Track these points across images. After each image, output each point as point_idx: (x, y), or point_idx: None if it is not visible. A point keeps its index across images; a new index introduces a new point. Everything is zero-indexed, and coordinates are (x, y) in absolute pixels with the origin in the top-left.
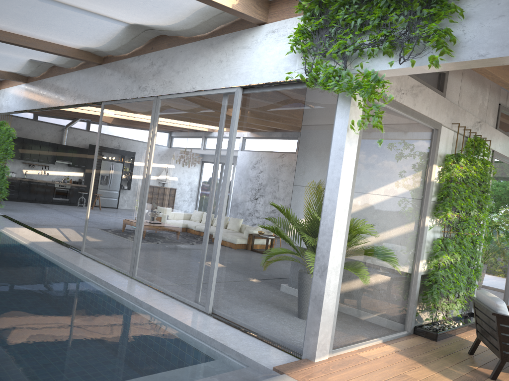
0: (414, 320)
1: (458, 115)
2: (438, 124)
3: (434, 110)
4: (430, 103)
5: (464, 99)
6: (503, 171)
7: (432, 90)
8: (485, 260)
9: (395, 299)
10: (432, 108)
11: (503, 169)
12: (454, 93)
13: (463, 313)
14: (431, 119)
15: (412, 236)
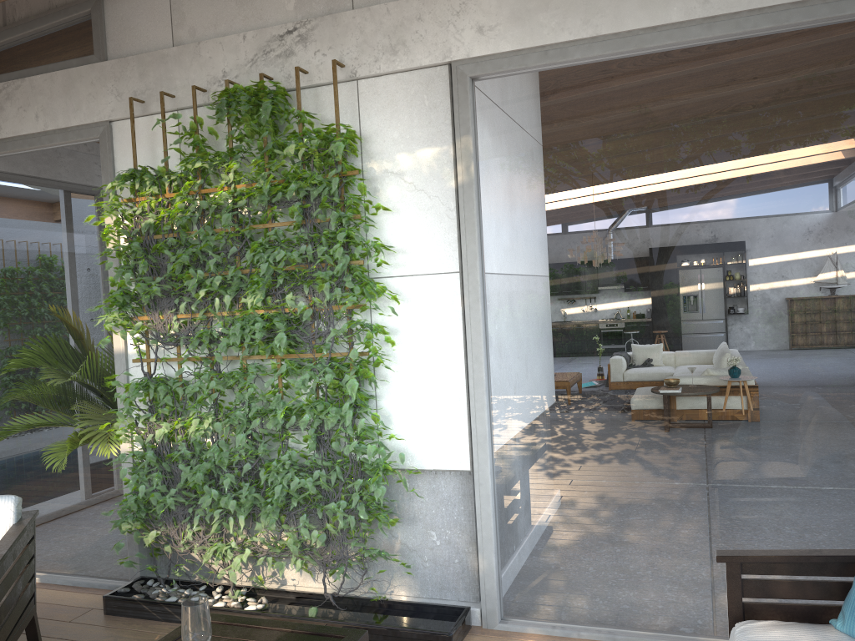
0: (136, 561)
1: (166, 71)
2: (93, 128)
3: (65, 108)
4: (46, 101)
5: (200, 15)
6: (609, 93)
7: (44, 74)
8: (568, 440)
9: (72, 506)
10: (55, 109)
11: (611, 85)
12: (145, 27)
13: (438, 603)
14: (65, 129)
15: (92, 379)
